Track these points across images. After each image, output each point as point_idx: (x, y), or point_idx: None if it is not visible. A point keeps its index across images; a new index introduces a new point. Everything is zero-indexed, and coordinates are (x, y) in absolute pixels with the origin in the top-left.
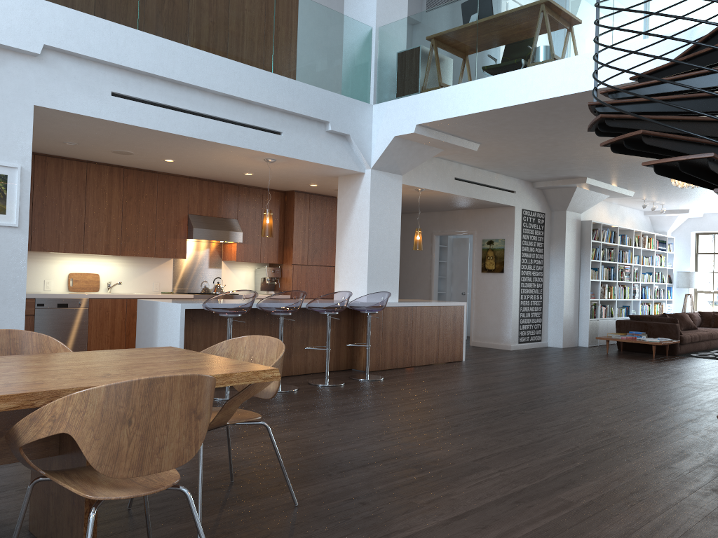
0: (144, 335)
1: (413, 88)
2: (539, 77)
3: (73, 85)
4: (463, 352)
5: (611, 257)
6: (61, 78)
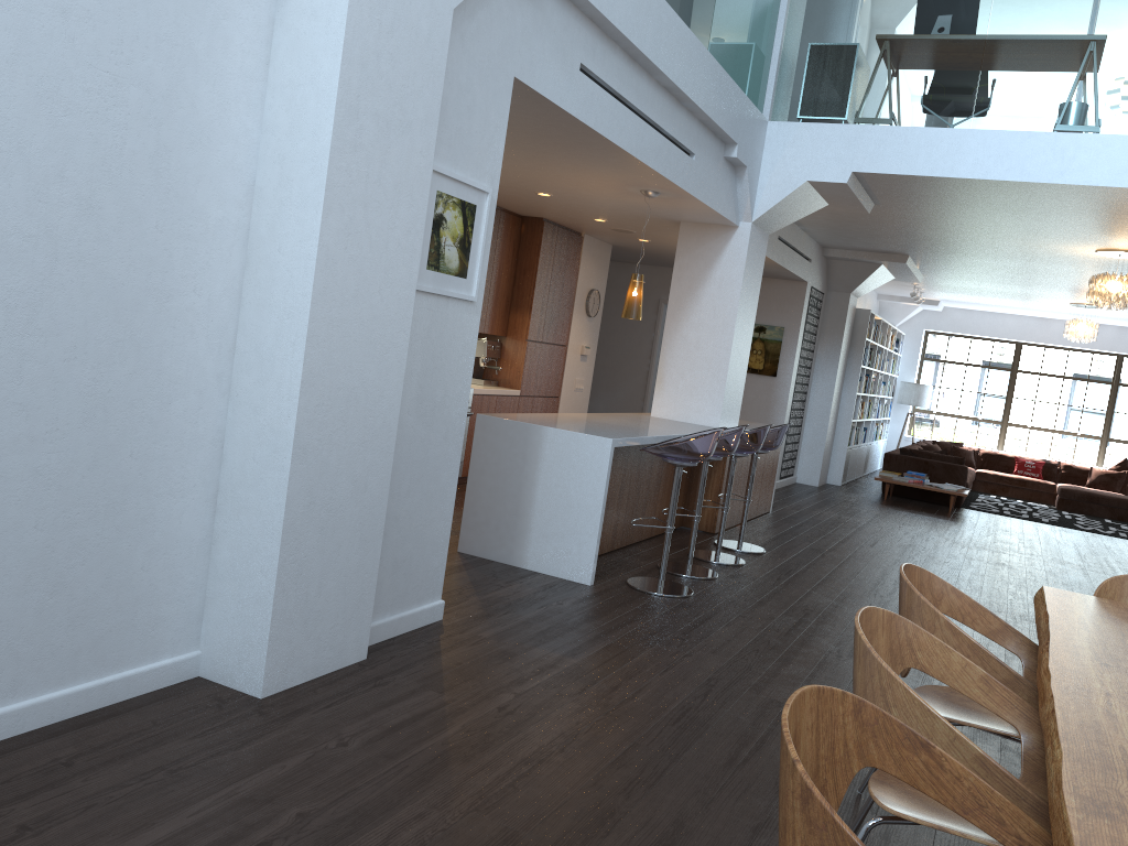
0: (496, 477)
1: (849, 112)
2: (1087, 152)
3: (551, 45)
4: (772, 498)
5: (869, 361)
6: (543, 31)
